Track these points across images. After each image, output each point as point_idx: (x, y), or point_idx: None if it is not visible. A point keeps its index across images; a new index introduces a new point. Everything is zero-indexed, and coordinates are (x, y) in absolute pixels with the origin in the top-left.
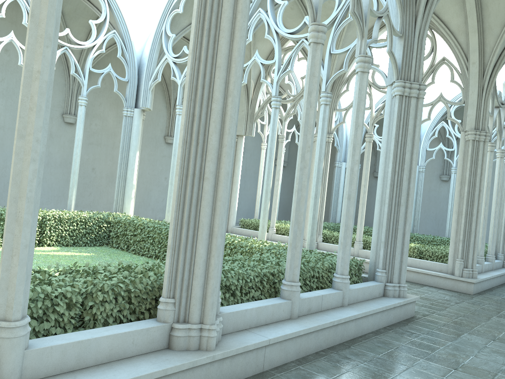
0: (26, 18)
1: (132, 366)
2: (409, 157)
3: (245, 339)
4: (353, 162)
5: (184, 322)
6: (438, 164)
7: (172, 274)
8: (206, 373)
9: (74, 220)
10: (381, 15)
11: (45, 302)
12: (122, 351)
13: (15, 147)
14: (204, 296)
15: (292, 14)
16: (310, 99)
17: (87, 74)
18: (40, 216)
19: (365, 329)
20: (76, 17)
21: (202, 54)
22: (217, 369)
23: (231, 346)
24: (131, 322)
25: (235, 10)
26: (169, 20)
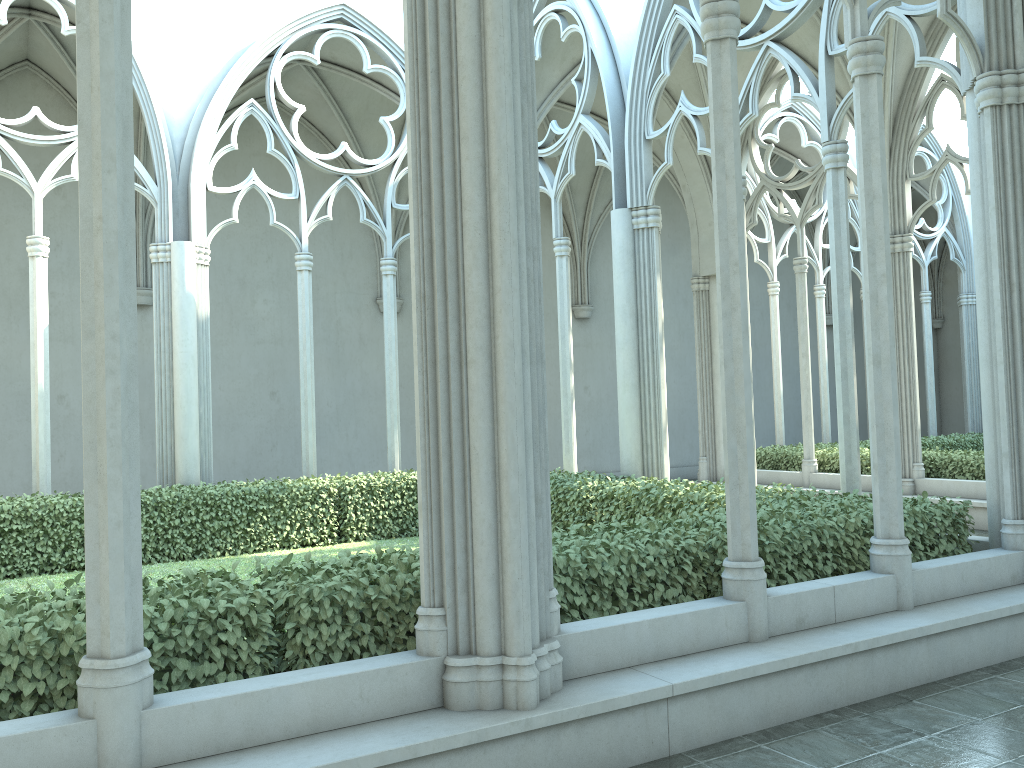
0: (271, 141)
1: (352, 741)
2: None
3: (616, 686)
4: (874, 279)
5: (470, 653)
6: None
7: (433, 559)
8: (519, 756)
9: (396, 488)
10: None
11: (199, 626)
12: (340, 712)
13: (82, 354)
14: (502, 599)
15: None
16: (724, 162)
17: (389, 217)
18: (336, 488)
19: (965, 662)
20: (371, 118)
21: (430, 120)
22: (546, 748)
23: (576, 700)
24: (365, 659)
25: (483, 18)
26: None
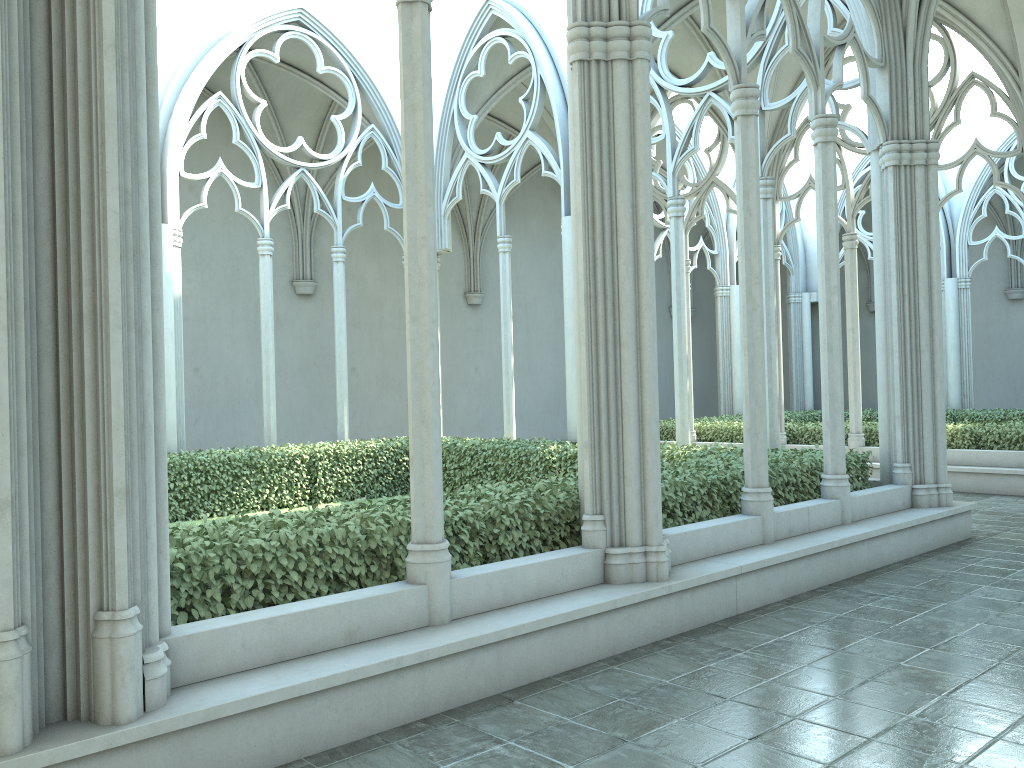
0: (237, 132)
1: (571, 600)
2: (925, 267)
3: (705, 568)
4: (829, 290)
5: (620, 546)
6: (998, 269)
7: (596, 481)
8: (662, 611)
9: (358, 455)
10: (844, 41)
11: (446, 529)
12: (551, 584)
13: (409, 333)
14: (643, 508)
15: (675, 40)
16: (749, 204)
17: (340, 208)
18: (306, 455)
19: (887, 558)
20: (296, 110)
21: (595, 172)
22: (676, 606)
23: (689, 575)
24: (552, 551)
25: (632, 102)
26: (463, 92)
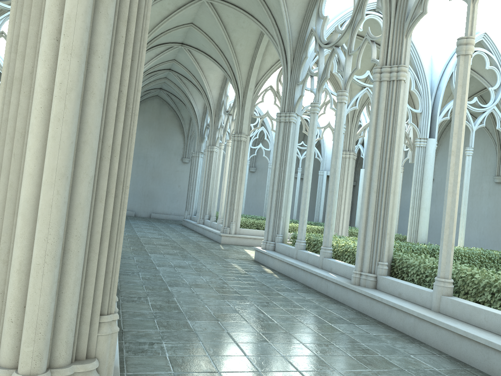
0: None
1: None
2: None
3: None
4: None
5: None
6: None
7: None
8: None
9: None
10: None
11: None
12: None
13: None
14: None
15: None
16: None
17: None
18: None
19: None
20: None
21: None
22: None
23: None
24: None
25: None
26: None
